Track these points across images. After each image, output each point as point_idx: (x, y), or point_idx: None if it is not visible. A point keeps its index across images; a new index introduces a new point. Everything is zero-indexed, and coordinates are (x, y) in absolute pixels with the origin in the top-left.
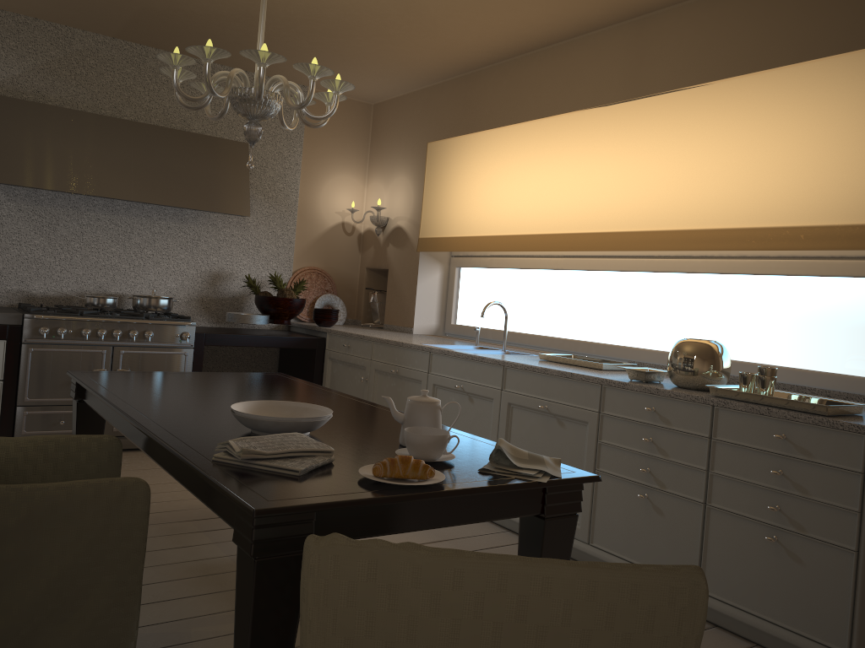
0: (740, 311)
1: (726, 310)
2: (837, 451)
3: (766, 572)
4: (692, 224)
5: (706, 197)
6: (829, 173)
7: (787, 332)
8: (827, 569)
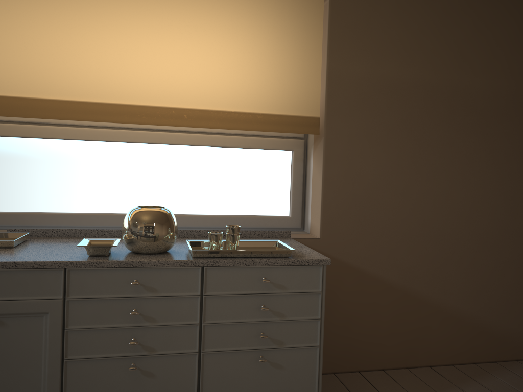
0: (103, 172)
1: (90, 172)
2: (304, 281)
3: (256, 385)
4: (79, 95)
5: (93, 72)
6: (203, 70)
7: (147, 188)
8: (300, 365)
